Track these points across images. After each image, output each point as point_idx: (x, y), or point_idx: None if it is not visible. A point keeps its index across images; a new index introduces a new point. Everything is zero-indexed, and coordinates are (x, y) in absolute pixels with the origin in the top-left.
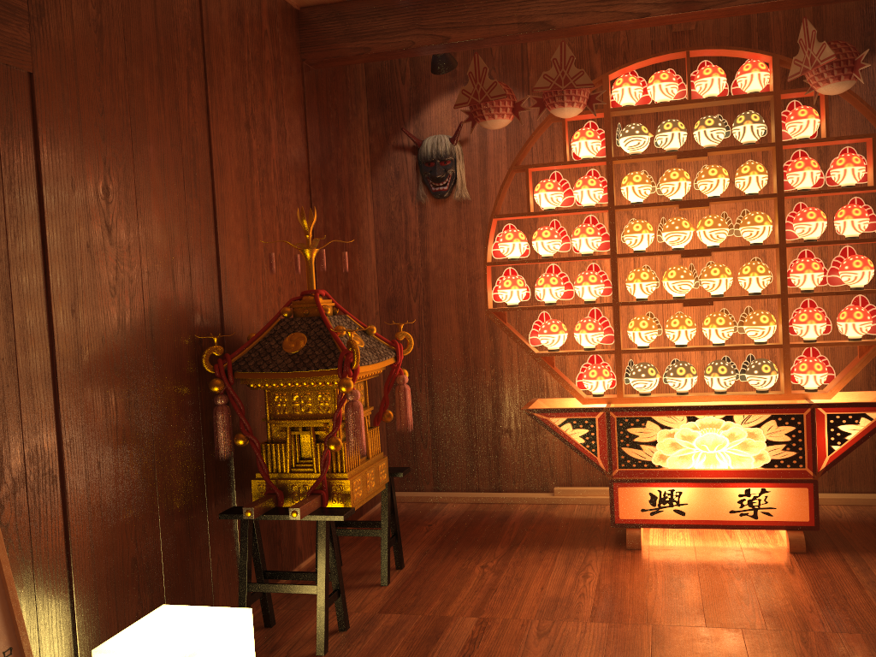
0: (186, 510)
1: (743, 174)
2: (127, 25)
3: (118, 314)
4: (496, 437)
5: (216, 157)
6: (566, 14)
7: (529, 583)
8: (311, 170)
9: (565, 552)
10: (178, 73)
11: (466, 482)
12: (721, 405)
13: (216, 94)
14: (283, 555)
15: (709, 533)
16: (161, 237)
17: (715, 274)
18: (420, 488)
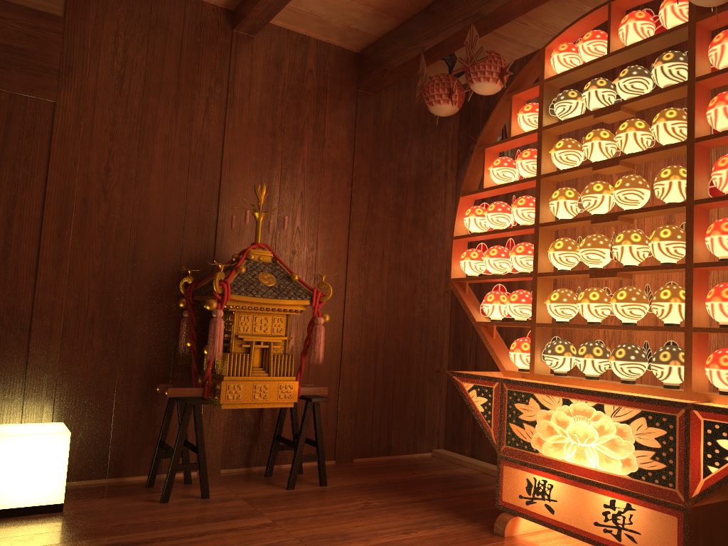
0: (147, 381)
1: (653, 123)
2: (148, 73)
3: (103, 243)
4: None
5: (227, 154)
6: (492, 1)
7: (360, 520)
8: (355, 168)
9: (444, 516)
10: (196, 100)
11: (491, 453)
12: (595, 390)
13: (235, 113)
14: (260, 450)
15: None
16: (156, 201)
17: (618, 240)
18: (462, 451)
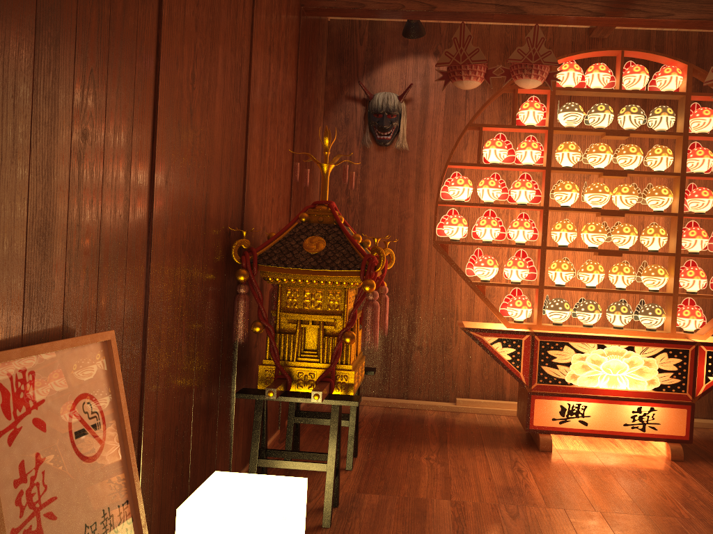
0: (208, 387)
1: (656, 154)
2: None
3: (189, 194)
4: (409, 352)
5: (253, 71)
6: (537, 4)
7: (475, 473)
8: (297, 102)
9: (490, 450)
10: None
11: (378, 388)
12: (625, 337)
13: (258, 14)
14: None
15: (598, 442)
16: (218, 131)
17: (627, 231)
18: None
